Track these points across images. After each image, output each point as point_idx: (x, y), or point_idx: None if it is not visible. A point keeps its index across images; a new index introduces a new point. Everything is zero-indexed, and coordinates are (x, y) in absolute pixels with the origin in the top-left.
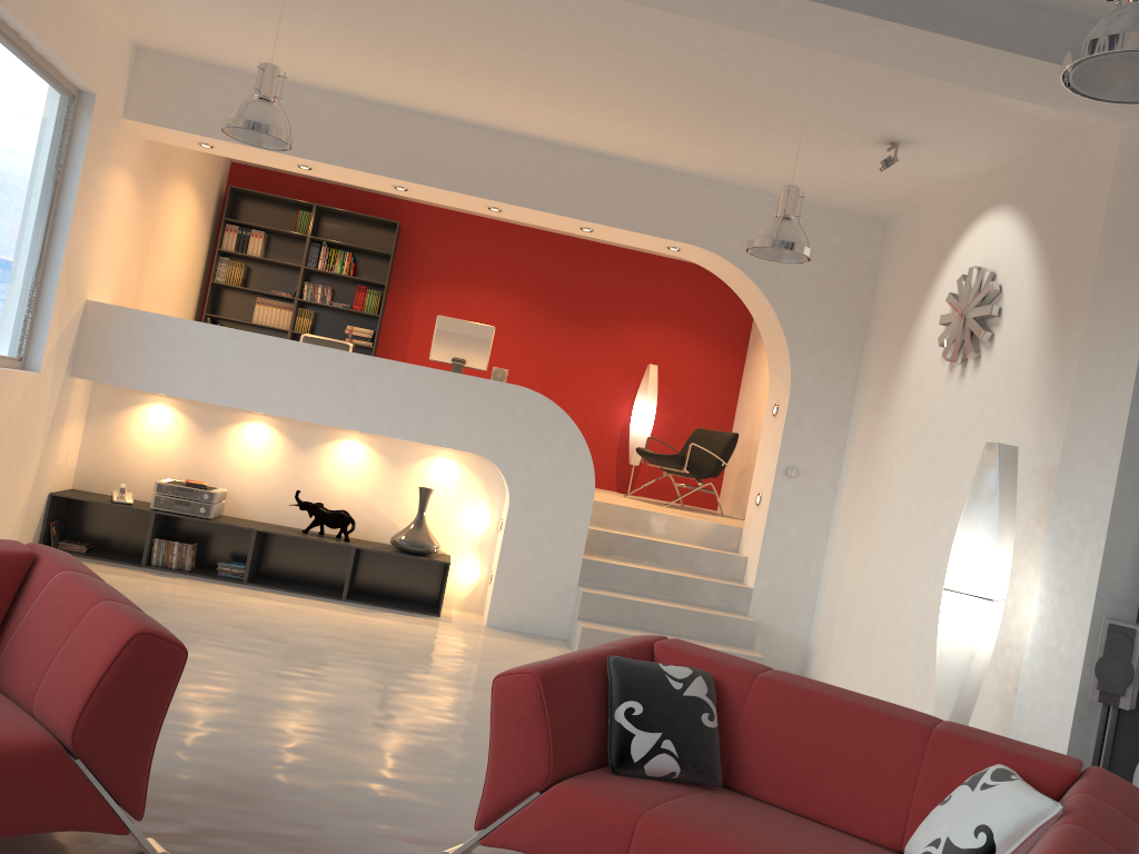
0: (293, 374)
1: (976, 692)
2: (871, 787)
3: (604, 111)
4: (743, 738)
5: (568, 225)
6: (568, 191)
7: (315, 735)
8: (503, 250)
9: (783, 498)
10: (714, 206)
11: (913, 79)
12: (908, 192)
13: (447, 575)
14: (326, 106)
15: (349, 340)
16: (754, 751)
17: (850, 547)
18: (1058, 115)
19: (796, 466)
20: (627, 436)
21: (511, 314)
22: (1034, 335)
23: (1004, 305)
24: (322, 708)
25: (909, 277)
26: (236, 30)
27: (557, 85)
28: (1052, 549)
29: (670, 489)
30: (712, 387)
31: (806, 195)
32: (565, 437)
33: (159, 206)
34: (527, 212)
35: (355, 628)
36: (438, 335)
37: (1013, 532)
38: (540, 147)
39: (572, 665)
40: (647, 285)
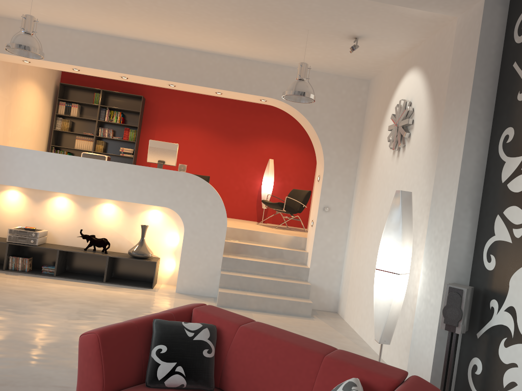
0: (72, 172)
1: (394, 322)
2: (289, 390)
3: (212, 31)
4: (229, 362)
5: (209, 91)
6: (206, 74)
7: (34, 361)
8: (196, 107)
9: (323, 222)
10: (281, 77)
11: (352, 0)
12: (373, 64)
13: (155, 268)
14: (82, 38)
15: (122, 154)
16: (234, 369)
17: (355, 245)
18: (431, 15)
19: (329, 206)
20: (261, 194)
21: (201, 138)
22: (427, 132)
23: (415, 118)
24: (49, 345)
25: (378, 108)
26: (24, 1)
27: (184, 18)
28: (428, 246)
29: (283, 219)
30: (302, 168)
31: (326, 69)
32: (211, 197)
33: (14, 93)
34: (187, 86)
35: (100, 297)
36: (150, 149)
37: (411, 237)
38: (191, 53)
39: (127, 326)
40: (267, 120)
